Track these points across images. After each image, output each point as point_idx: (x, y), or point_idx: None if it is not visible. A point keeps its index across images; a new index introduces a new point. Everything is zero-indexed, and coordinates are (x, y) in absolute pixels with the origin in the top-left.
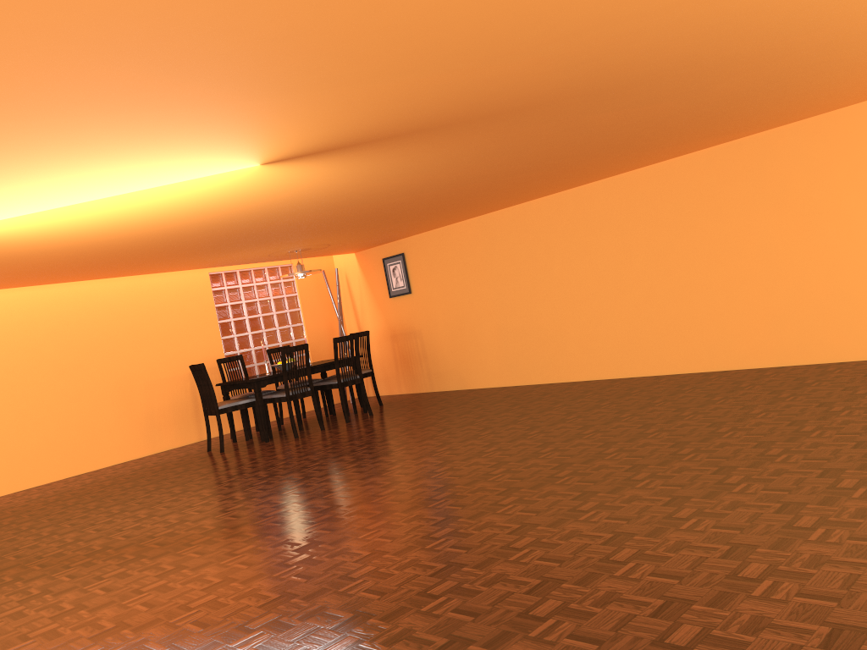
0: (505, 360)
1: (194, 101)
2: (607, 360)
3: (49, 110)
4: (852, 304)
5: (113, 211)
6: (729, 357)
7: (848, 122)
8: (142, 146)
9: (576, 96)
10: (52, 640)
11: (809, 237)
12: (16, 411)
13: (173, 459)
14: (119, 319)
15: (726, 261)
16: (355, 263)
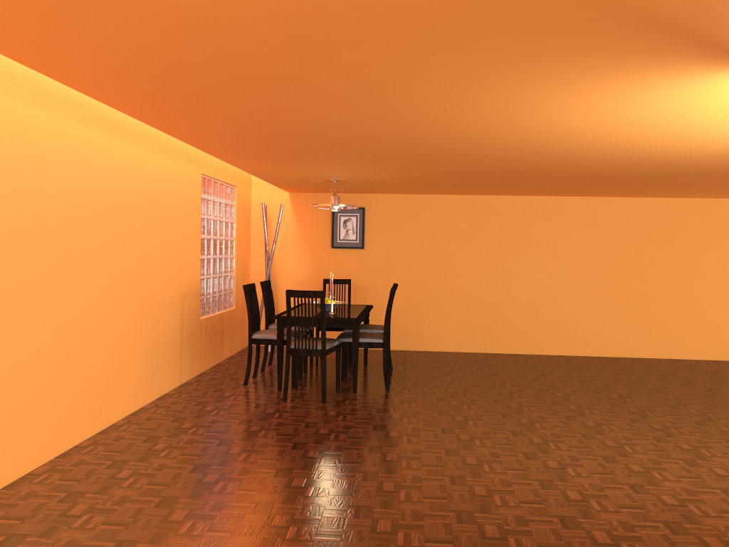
0: (467, 329)
1: None
2: (575, 340)
3: None
4: None
5: None
6: (680, 349)
7: None
8: None
9: None
10: None
11: None
12: (69, 321)
13: (261, 410)
14: (152, 207)
15: (693, 281)
16: (286, 203)
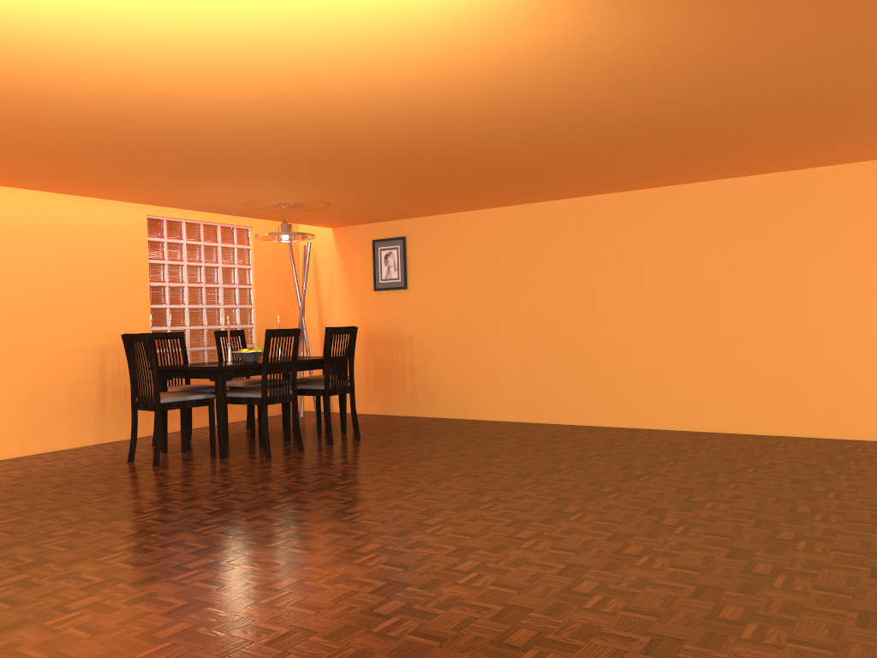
0: (530, 390)
1: None
2: (679, 407)
3: None
4: None
5: (168, 7)
6: (857, 424)
7: None
8: None
9: None
10: None
11: None
12: None
13: (76, 468)
14: (14, 253)
15: (874, 304)
16: (330, 241)
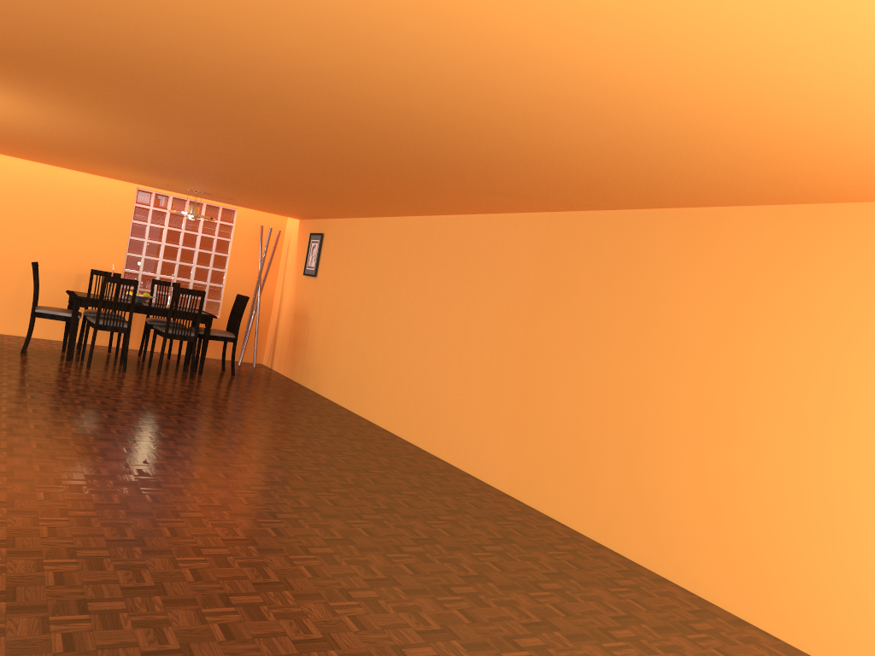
0: (346, 378)
1: None
2: (402, 415)
3: None
4: (580, 453)
5: None
6: (478, 461)
7: (645, 229)
8: None
9: (64, 55)
10: None
11: (574, 355)
12: None
13: None
14: (22, 199)
15: (508, 351)
16: (297, 230)
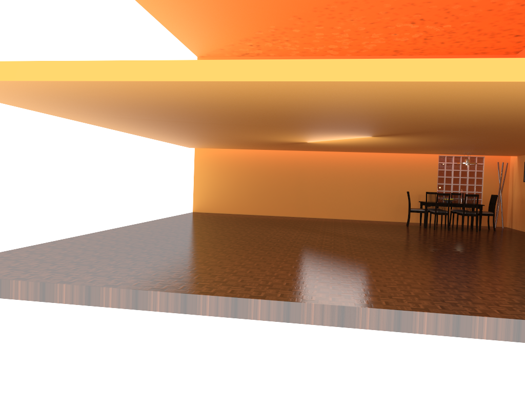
0: None
1: (326, 130)
2: None
3: (299, 131)
4: None
5: (348, 141)
6: None
7: None
8: (329, 134)
9: (450, 129)
10: (289, 237)
11: None
12: (352, 193)
13: (393, 224)
14: (395, 168)
15: None
16: (516, 161)
